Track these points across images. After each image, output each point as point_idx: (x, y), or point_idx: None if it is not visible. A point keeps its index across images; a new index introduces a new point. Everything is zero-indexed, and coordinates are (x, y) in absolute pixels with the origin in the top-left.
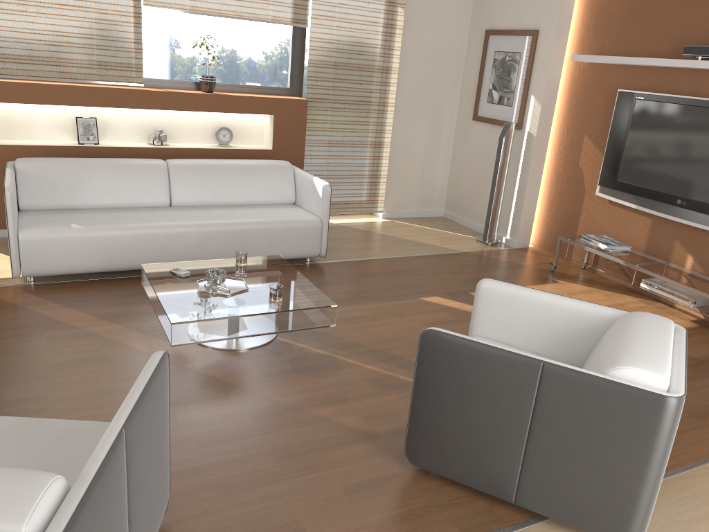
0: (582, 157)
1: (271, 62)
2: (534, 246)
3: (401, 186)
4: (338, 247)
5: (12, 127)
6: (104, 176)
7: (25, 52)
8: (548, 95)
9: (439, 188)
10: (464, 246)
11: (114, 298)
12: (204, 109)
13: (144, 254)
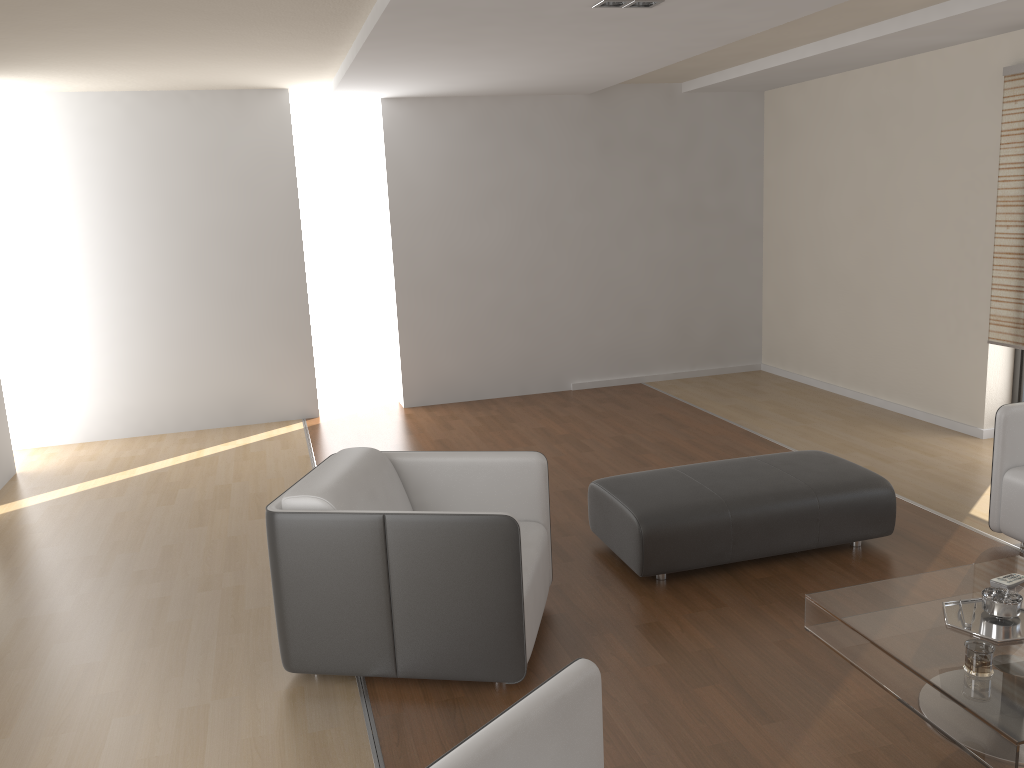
0: None
1: None
2: None
3: None
4: None
5: None
6: None
7: None
8: None
9: None
10: None
11: None
12: None
13: None
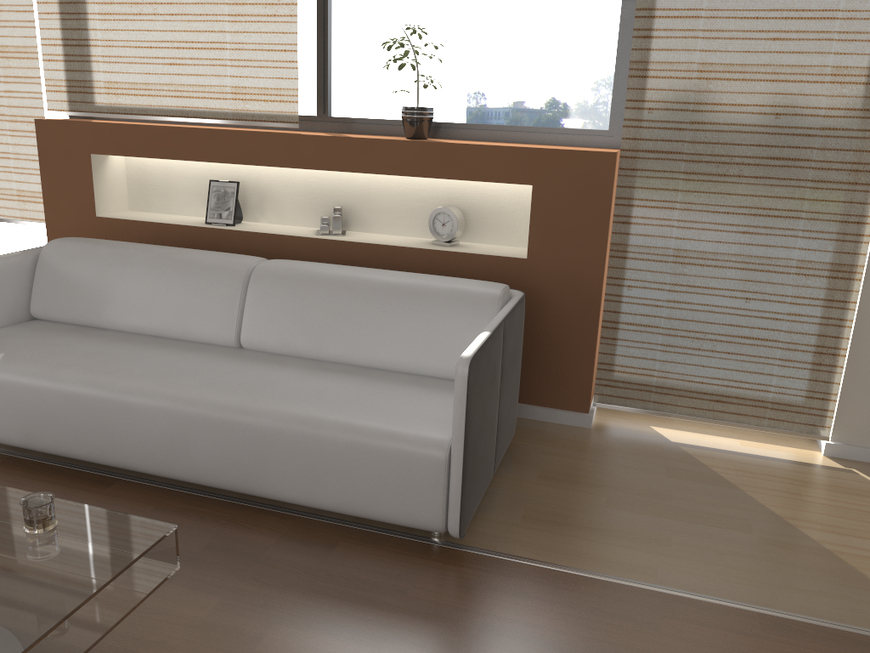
0: None
1: (571, 77)
2: None
3: None
4: (575, 514)
5: (147, 194)
6: (144, 279)
7: (140, 78)
8: None
9: None
10: None
11: None
12: (390, 169)
13: (80, 434)
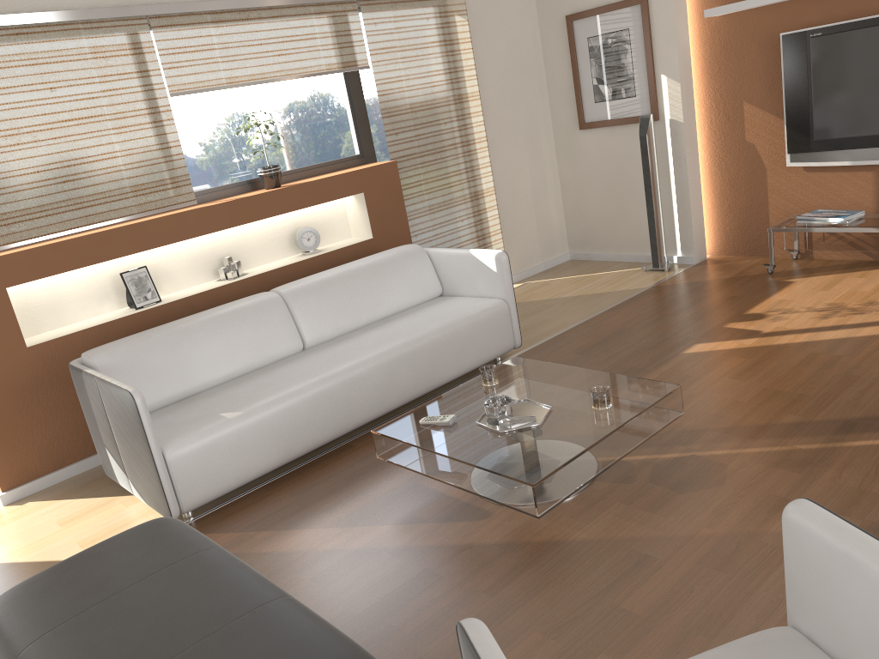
0: (748, 129)
1: (329, 128)
2: (711, 255)
3: (518, 238)
4: None
5: (33, 317)
6: (213, 337)
7: (32, 203)
8: (683, 69)
9: (557, 226)
10: (643, 281)
11: (329, 494)
12: (282, 210)
13: (325, 421)
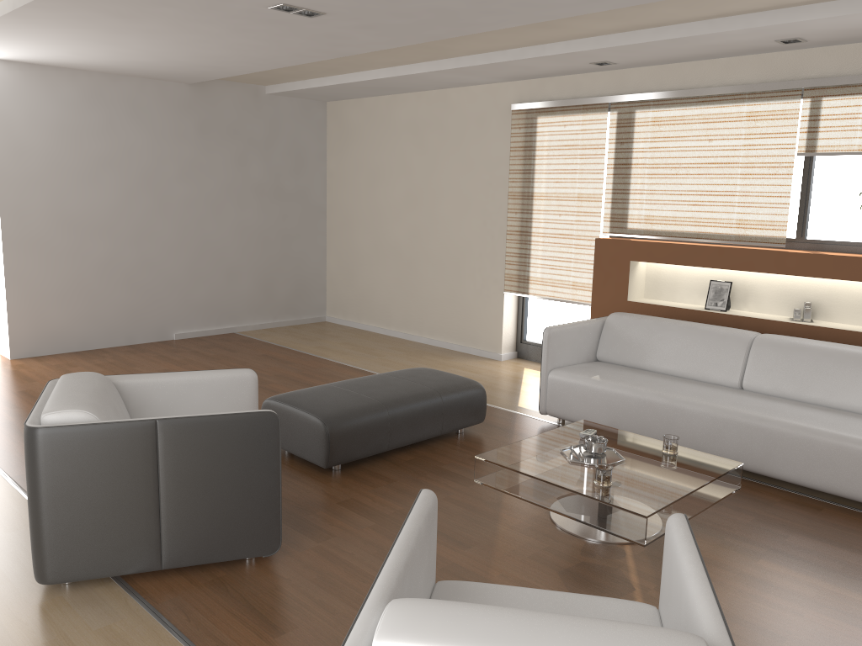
0: None
1: None
2: None
3: None
4: None
5: (658, 287)
6: (676, 340)
7: (669, 214)
8: None
9: None
10: None
11: None
12: (858, 277)
13: (647, 425)
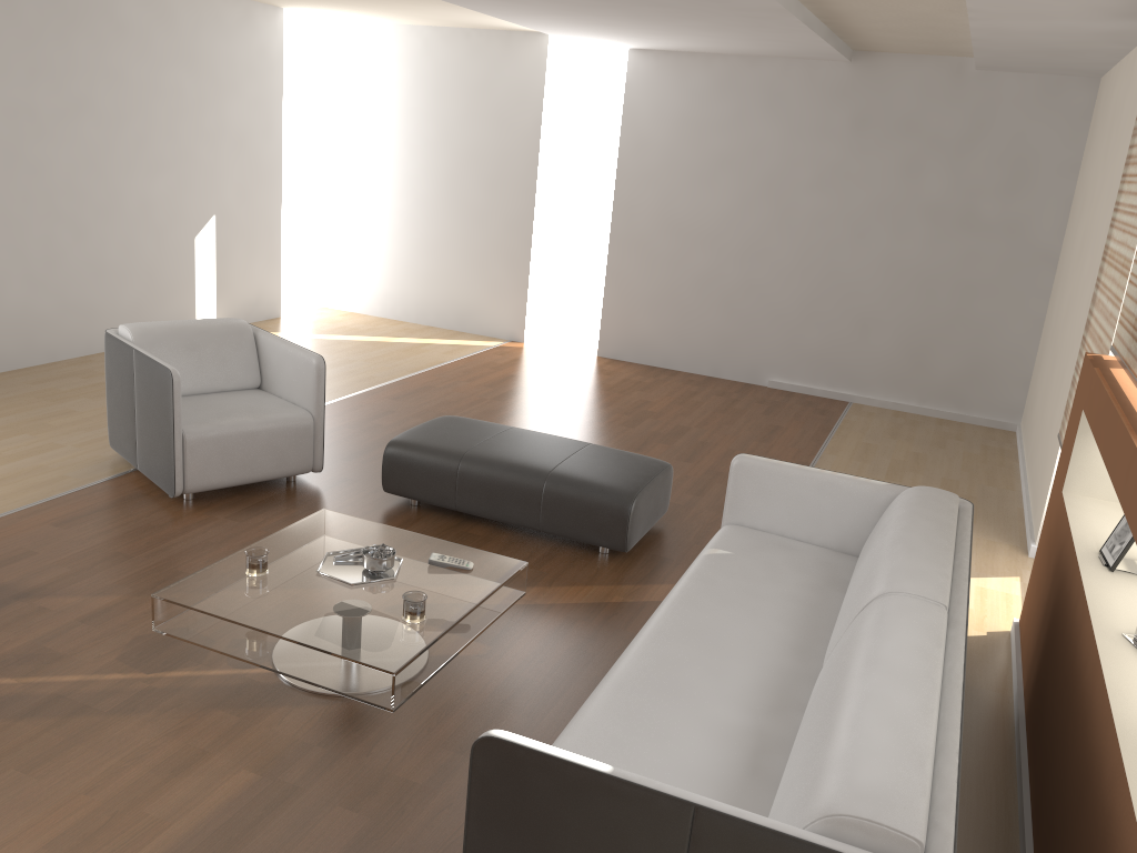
0: None
1: None
2: None
3: None
4: None
5: None
6: (871, 556)
7: None
8: None
9: None
10: None
11: (591, 636)
12: None
13: None
